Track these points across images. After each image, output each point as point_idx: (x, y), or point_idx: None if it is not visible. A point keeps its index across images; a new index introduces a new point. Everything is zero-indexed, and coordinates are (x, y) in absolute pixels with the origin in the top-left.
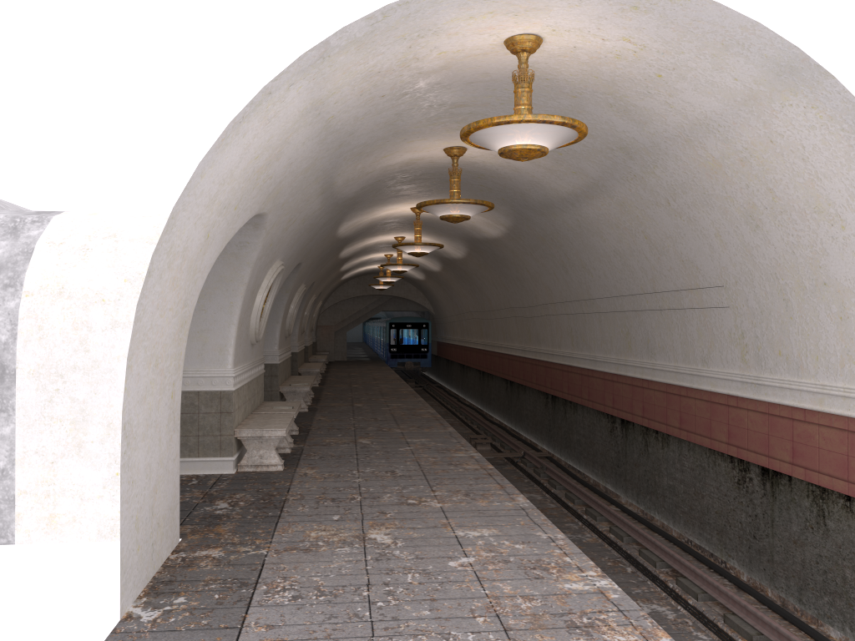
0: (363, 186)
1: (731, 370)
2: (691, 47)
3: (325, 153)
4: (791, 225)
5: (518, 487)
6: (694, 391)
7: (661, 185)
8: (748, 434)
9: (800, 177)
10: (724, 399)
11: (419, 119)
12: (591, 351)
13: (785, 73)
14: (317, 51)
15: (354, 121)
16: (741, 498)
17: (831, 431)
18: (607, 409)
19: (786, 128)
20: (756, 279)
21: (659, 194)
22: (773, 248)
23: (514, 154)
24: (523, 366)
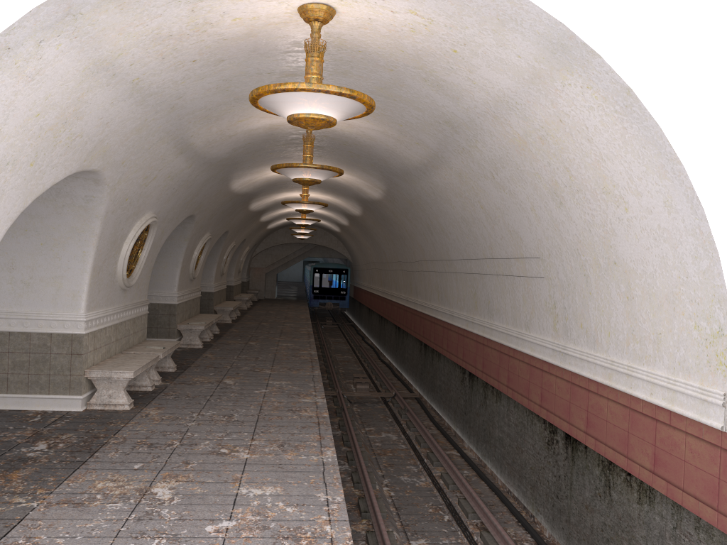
0: (234, 148)
1: (546, 337)
2: (473, 22)
3: (155, 115)
4: (587, 204)
5: (380, 426)
6: (519, 352)
7: (485, 159)
8: (555, 399)
9: (588, 157)
10: (539, 363)
11: (255, 86)
12: (450, 307)
13: (558, 51)
14: (57, 6)
15: (174, 85)
16: (550, 458)
17: (616, 407)
18: (459, 361)
19: (570, 107)
20: (563, 253)
21: (484, 167)
22: (575, 225)
23: (301, 123)
24: (406, 314)
